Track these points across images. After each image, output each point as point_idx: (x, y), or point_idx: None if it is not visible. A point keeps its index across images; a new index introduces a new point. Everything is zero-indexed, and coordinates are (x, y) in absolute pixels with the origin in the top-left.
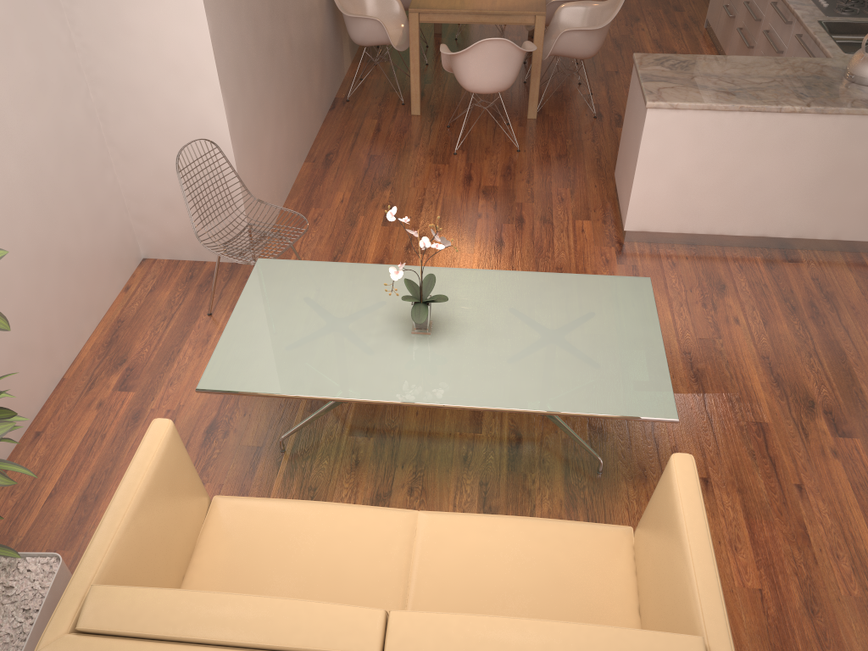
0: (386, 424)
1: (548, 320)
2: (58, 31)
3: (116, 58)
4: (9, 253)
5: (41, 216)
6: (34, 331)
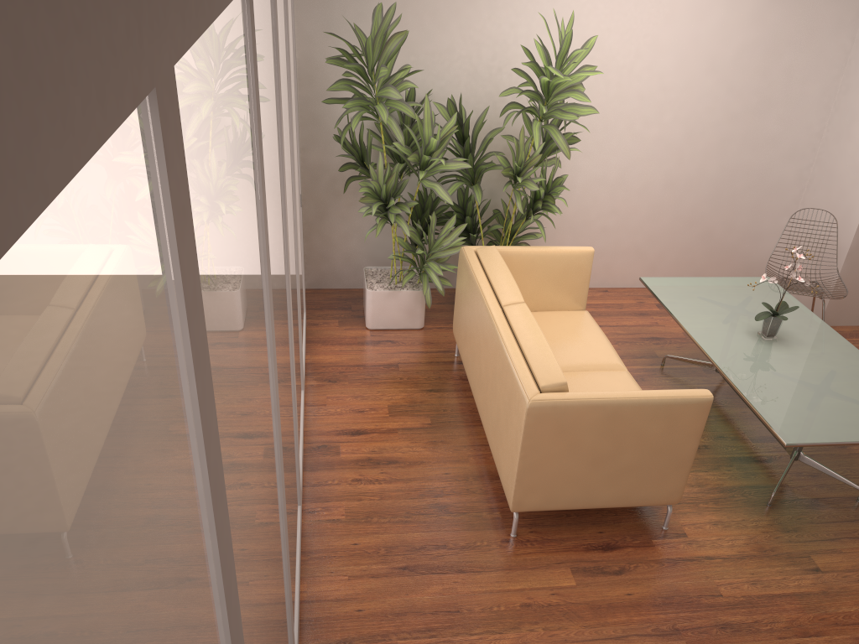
0: (720, 400)
1: (836, 385)
2: (813, 122)
3: (834, 151)
4: (672, 203)
5: (710, 203)
6: (653, 249)
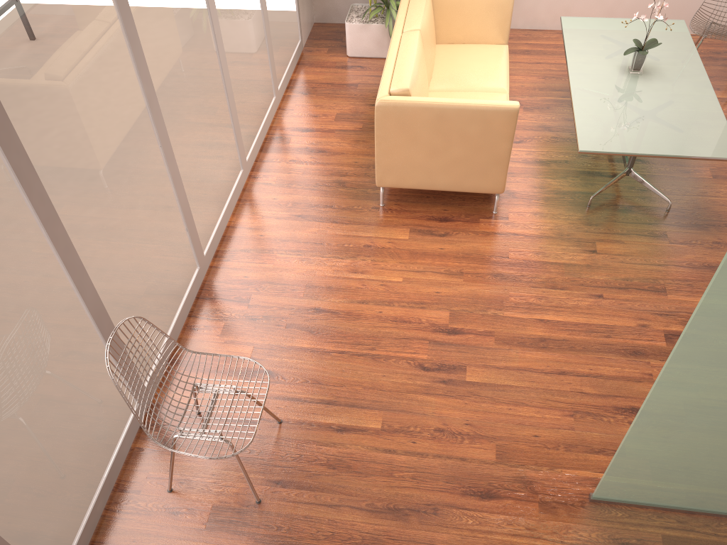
0: None
1: (662, 112)
2: None
3: None
4: None
5: None
6: None
